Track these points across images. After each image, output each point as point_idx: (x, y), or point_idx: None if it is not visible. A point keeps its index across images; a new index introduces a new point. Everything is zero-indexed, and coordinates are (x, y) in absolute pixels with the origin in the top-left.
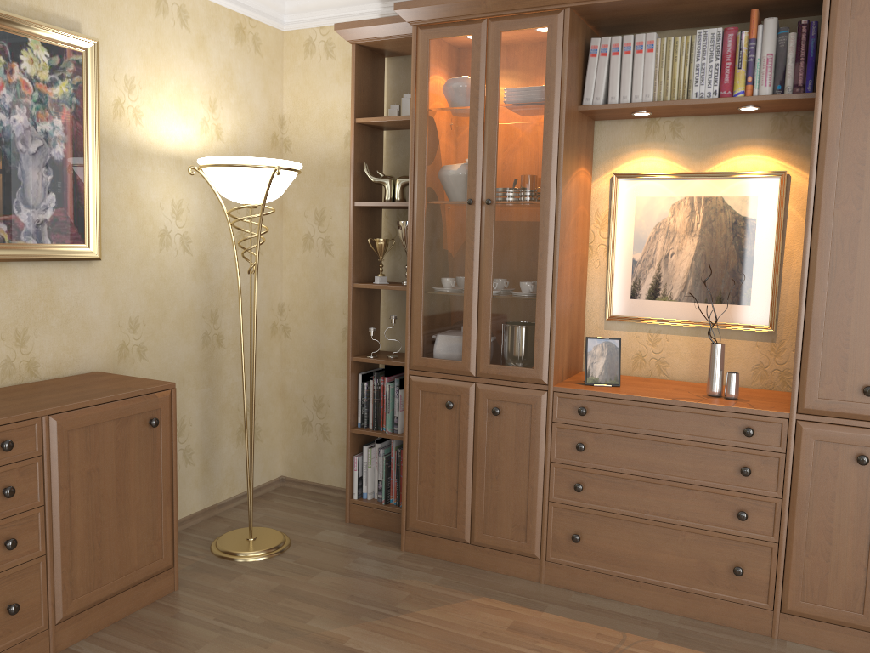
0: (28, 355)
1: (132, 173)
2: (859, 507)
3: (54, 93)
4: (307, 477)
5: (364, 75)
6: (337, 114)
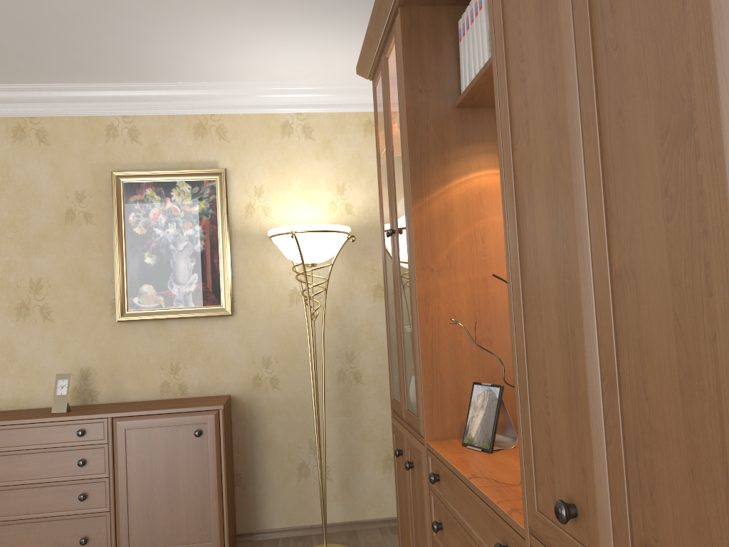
0: (179, 380)
1: (263, 252)
2: None
3: (195, 209)
4: None
5: None
6: None
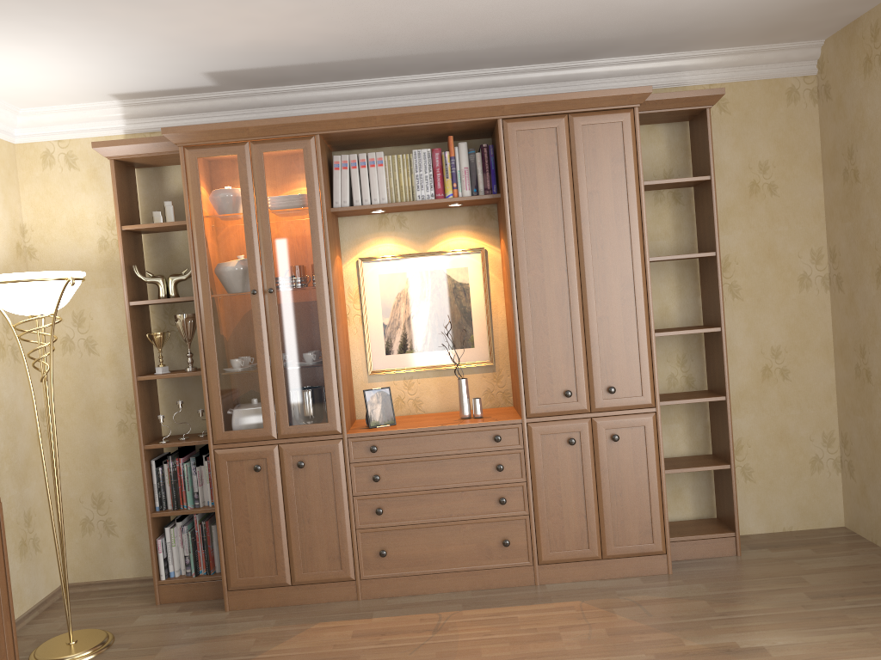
0: None
1: None
2: (575, 474)
3: None
4: (94, 577)
5: (123, 186)
6: (87, 220)
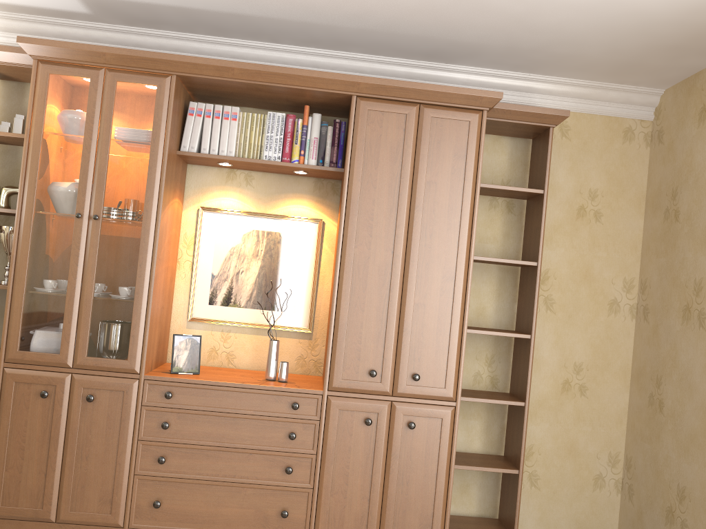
0: None
1: None
2: (365, 455)
3: None
4: None
5: None
6: None
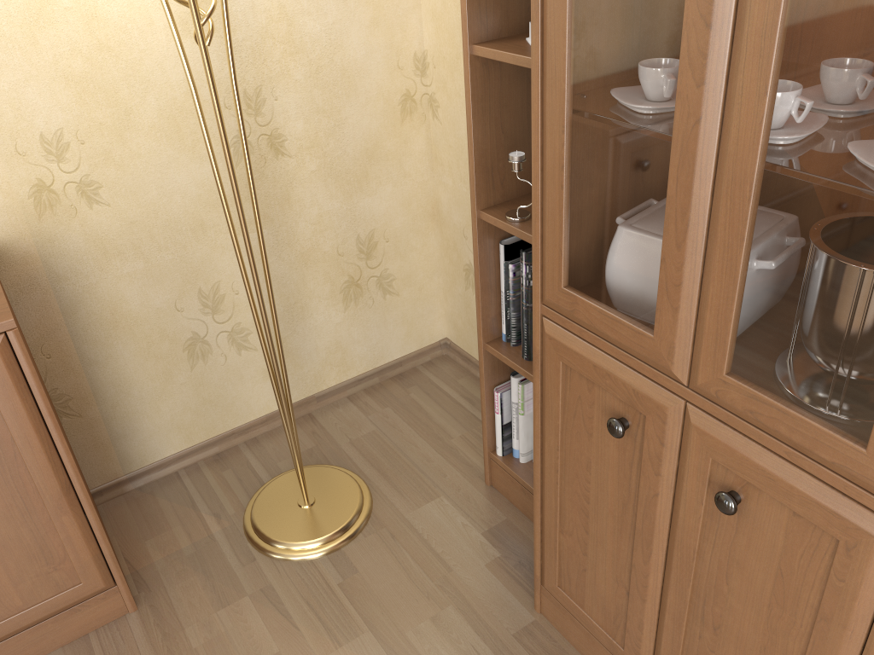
0: None
1: None
2: None
3: None
4: (476, 354)
5: None
6: None
